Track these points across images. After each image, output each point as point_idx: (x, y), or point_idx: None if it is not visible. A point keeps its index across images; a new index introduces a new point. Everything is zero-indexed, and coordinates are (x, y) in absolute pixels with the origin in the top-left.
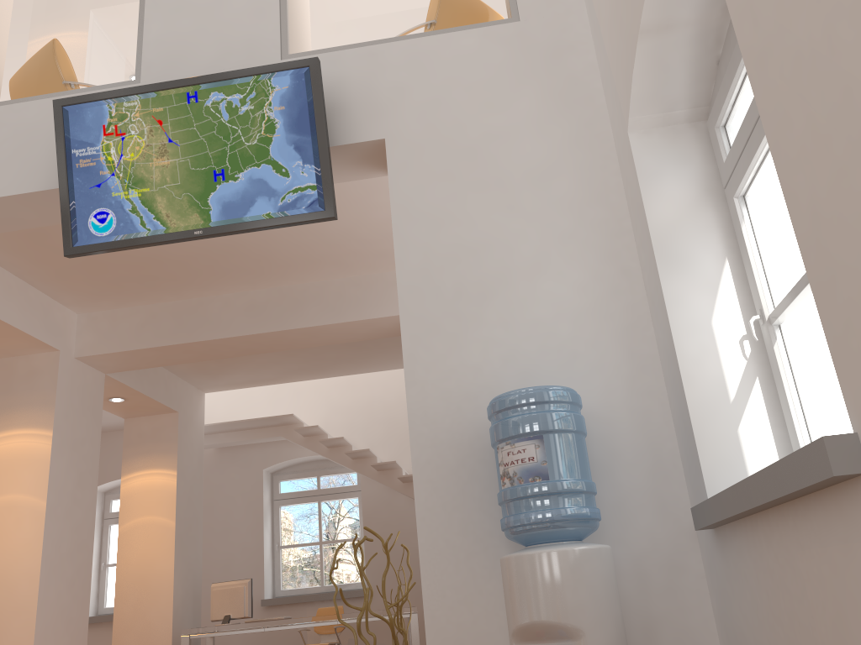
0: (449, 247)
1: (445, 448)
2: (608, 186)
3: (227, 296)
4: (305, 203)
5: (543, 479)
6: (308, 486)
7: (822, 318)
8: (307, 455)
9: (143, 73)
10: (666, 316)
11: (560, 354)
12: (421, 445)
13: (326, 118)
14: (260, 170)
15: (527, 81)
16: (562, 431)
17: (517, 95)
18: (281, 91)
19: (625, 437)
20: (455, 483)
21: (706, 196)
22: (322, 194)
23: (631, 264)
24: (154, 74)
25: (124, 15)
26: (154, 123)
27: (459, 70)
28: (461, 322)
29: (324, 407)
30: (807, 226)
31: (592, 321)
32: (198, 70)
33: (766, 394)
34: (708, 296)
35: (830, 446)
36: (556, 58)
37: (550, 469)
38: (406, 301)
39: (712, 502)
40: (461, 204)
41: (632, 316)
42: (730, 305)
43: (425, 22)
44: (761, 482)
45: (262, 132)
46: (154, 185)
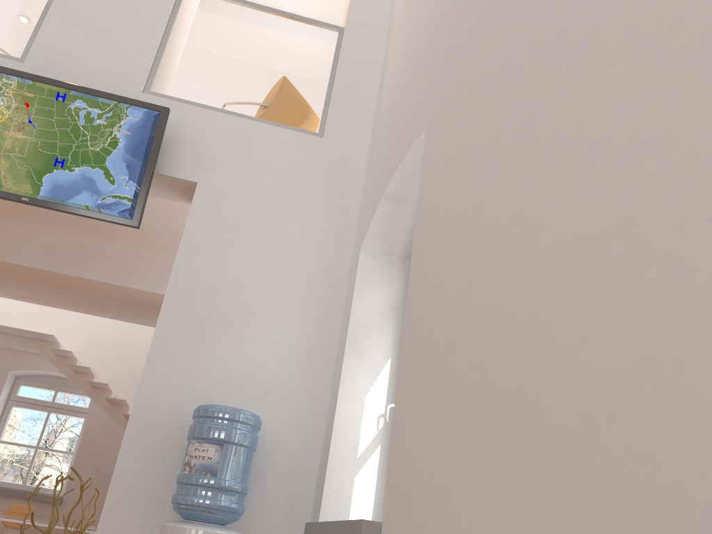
0: (214, 279)
1: (155, 426)
2: (338, 276)
3: (33, 231)
4: (119, 209)
5: (213, 475)
6: (45, 394)
7: (390, 446)
8: (53, 371)
9: (29, 56)
10: (339, 384)
11: (262, 384)
12: (138, 419)
13: (160, 150)
14: (93, 171)
15: (312, 182)
16: (239, 444)
17: (302, 189)
18: (132, 121)
19: (285, 457)
20: (152, 455)
21: (393, 311)
22: (134, 207)
23: (333, 336)
24: (38, 61)
25: (31, 4)
26: (22, 104)
27: (269, 154)
28: (201, 337)
29: (83, 336)
30: (401, 388)
31: (293, 367)
32: (74, 72)
33: (381, 458)
34: (369, 380)
35: (364, 526)
36: (337, 174)
37: (220, 470)
38: (167, 308)
39: (315, 526)
40: (234, 251)
41: (321, 372)
42: (381, 390)
43: (258, 110)
44: (336, 528)
45: (106, 144)
46: (3, 149)
